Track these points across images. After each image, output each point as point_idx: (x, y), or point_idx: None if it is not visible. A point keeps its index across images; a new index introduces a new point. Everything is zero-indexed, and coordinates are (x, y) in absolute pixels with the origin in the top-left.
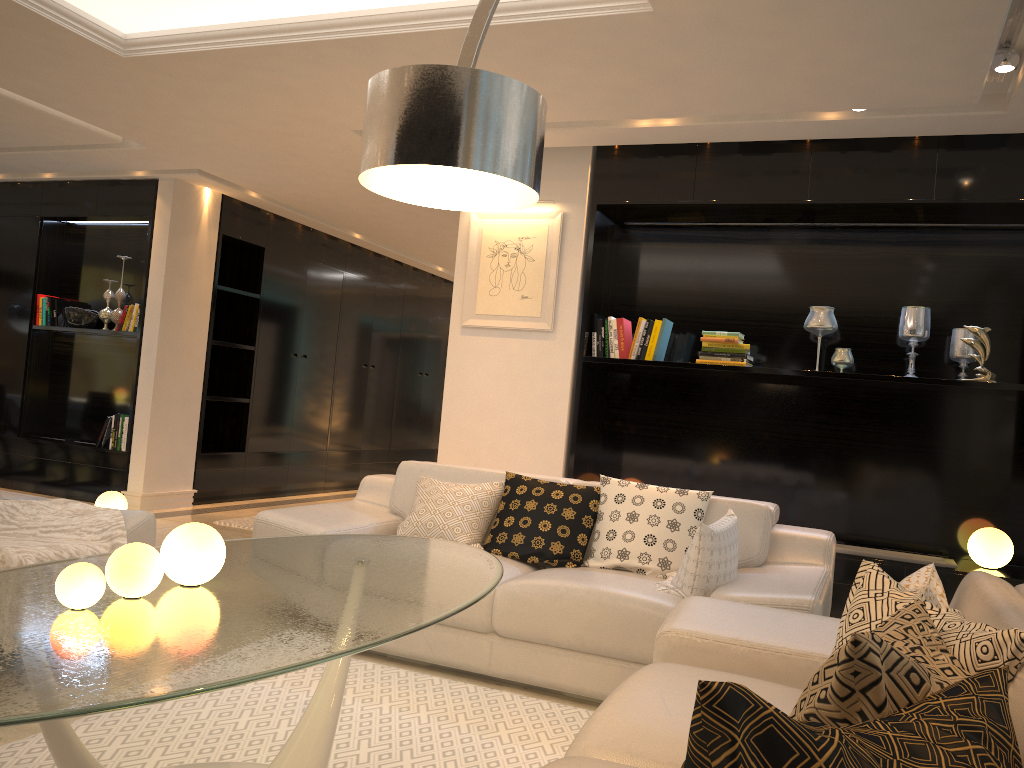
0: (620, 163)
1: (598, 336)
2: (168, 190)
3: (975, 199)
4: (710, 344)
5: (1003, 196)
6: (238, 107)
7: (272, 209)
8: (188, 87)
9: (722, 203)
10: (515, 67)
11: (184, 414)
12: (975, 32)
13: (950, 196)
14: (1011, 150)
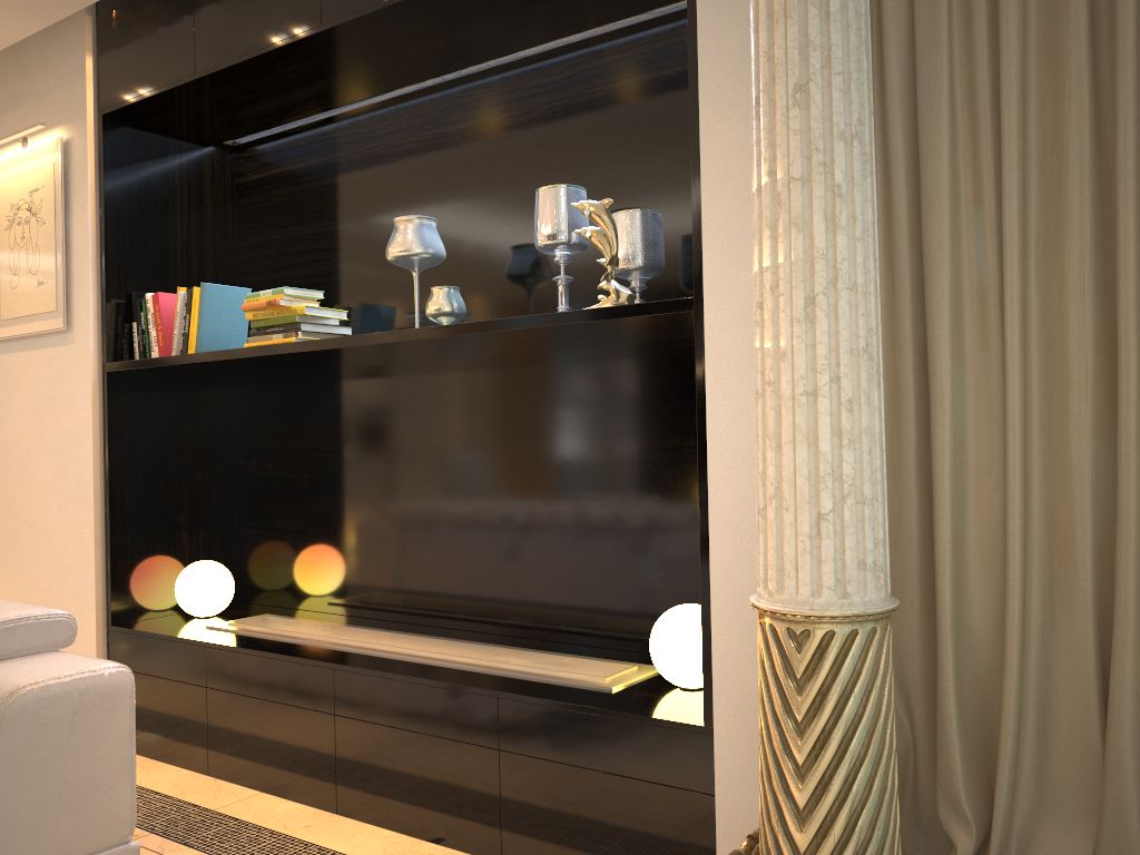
0: (120, 40)
1: (138, 328)
2: None
3: None
4: (256, 315)
5: None
6: None
7: None
8: None
9: (226, 66)
10: None
11: None
12: None
13: None
14: None
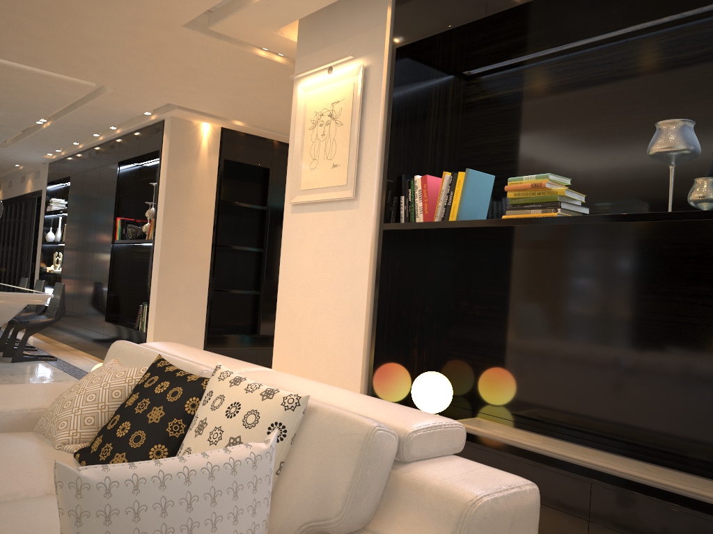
0: None
1: (405, 200)
2: (168, 126)
3: None
4: (517, 194)
5: None
6: (83, 22)
7: (267, 136)
8: (25, 9)
9: (517, 5)
10: None
11: (191, 303)
12: None
13: None
14: None
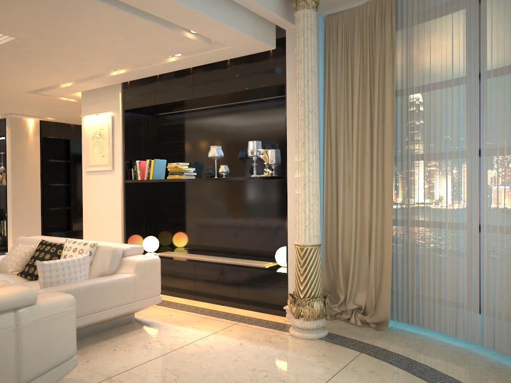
0: (130, 90)
1: (133, 170)
2: (9, 122)
3: (251, 87)
4: (171, 169)
5: (261, 84)
6: None
7: (67, 122)
8: None
9: (164, 103)
10: (21, 63)
11: (31, 217)
12: (139, 23)
13: (242, 87)
14: (262, 61)
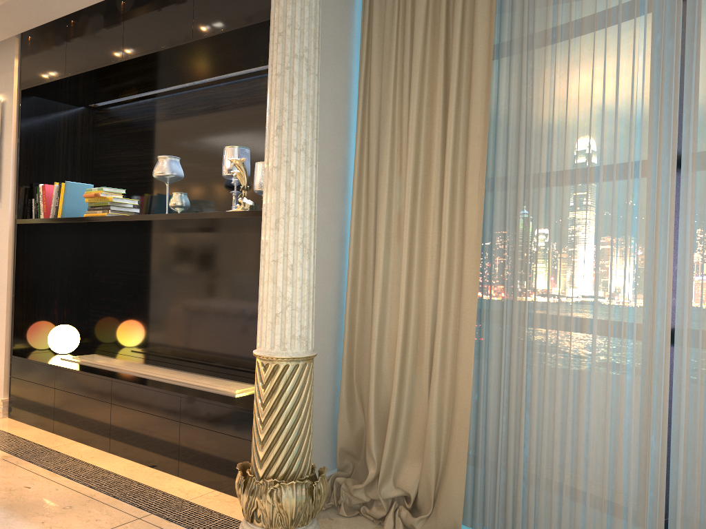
0: (31, 52)
1: (35, 202)
2: None
3: (217, 31)
4: (90, 200)
5: (234, 23)
6: None
7: None
8: None
9: (79, 73)
10: None
11: None
12: None
13: (202, 32)
14: None
